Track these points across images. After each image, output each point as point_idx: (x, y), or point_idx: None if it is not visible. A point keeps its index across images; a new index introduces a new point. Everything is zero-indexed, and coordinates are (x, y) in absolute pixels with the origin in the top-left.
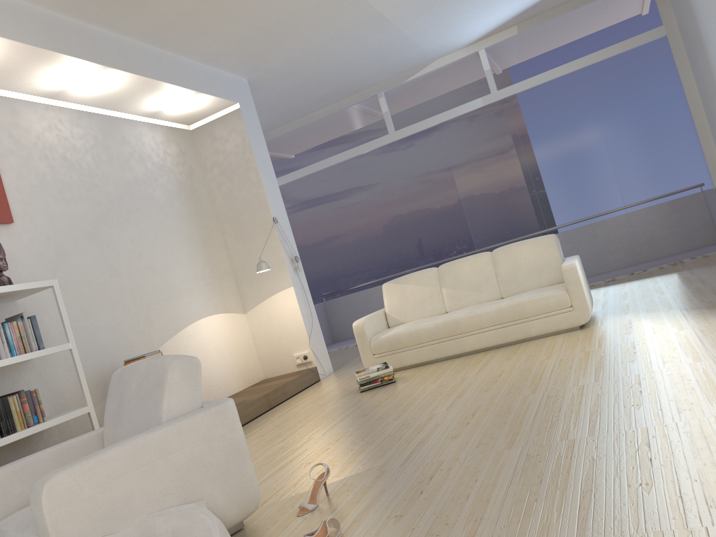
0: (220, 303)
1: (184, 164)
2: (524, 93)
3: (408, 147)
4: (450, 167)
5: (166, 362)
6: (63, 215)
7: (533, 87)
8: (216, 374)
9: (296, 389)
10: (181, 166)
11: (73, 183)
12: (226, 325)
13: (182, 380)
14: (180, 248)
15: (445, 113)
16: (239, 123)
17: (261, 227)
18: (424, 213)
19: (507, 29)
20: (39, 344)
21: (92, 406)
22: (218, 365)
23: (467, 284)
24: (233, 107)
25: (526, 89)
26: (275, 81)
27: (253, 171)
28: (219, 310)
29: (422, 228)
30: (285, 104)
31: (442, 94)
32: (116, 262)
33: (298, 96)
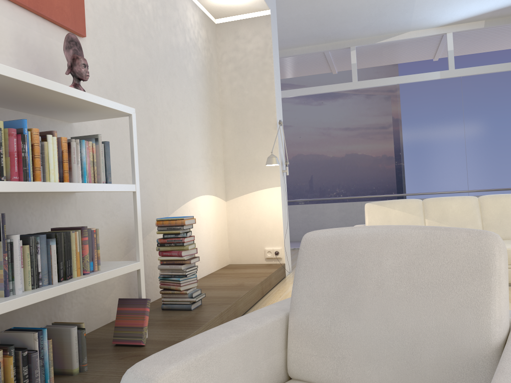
0: (213, 185)
1: (208, 51)
2: (476, 76)
3: (319, 104)
4: (345, 128)
5: (485, 239)
6: (123, 52)
7: (486, 73)
8: (203, 251)
9: (275, 282)
10: (206, 51)
11: (135, 24)
12: (214, 207)
13: (504, 274)
14: (196, 125)
15: (405, 76)
16: (266, 28)
17: (262, 126)
18: (319, 158)
19: (476, 21)
20: (107, 177)
21: (143, 263)
22: (205, 243)
23: (453, 221)
24: (264, 12)
25: (479, 73)
26: (292, 5)
27: (268, 74)
28: (212, 192)
29: (315, 169)
30: (279, 32)
31: (386, 64)
32: (154, 118)
33: (294, 28)
